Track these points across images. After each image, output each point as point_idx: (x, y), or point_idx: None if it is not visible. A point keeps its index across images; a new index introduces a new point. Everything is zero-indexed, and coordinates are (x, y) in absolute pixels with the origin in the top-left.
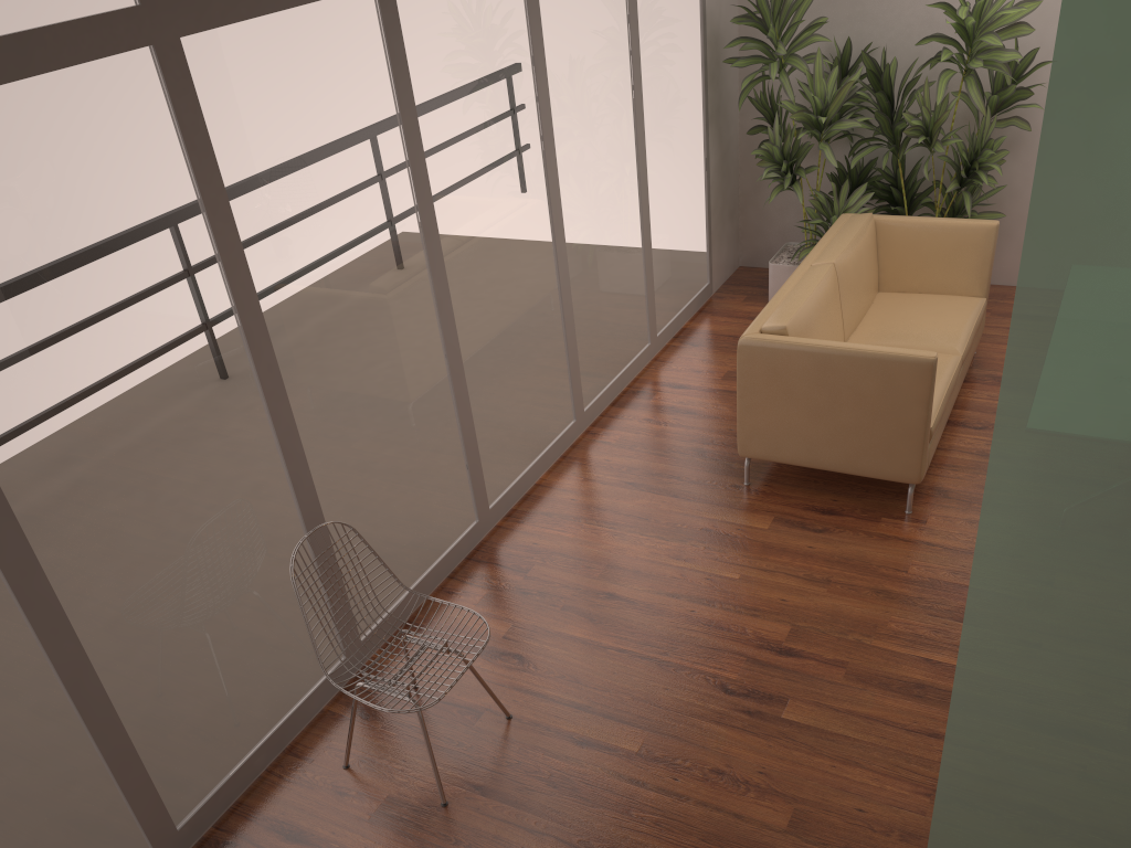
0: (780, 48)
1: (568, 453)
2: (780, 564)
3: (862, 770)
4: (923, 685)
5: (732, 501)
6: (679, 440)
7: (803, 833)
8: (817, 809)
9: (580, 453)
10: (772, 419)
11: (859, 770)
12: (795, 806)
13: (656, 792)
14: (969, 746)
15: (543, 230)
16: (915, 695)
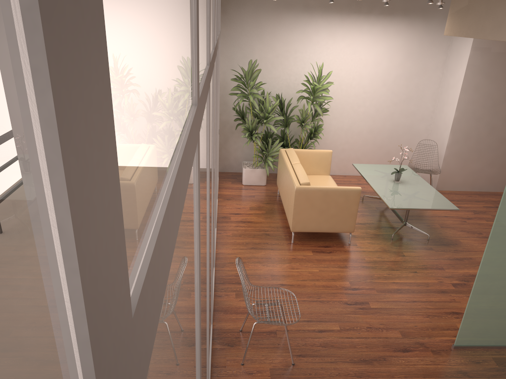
0: (254, 90)
1: (217, 241)
2: (327, 264)
3: (405, 315)
4: (399, 289)
5: (293, 248)
6: (255, 231)
7: (407, 336)
8: (405, 329)
9: (222, 240)
10: (305, 215)
11: (405, 315)
12: (398, 330)
13: (357, 338)
14: (482, 280)
15: (216, 150)
16: (399, 292)
